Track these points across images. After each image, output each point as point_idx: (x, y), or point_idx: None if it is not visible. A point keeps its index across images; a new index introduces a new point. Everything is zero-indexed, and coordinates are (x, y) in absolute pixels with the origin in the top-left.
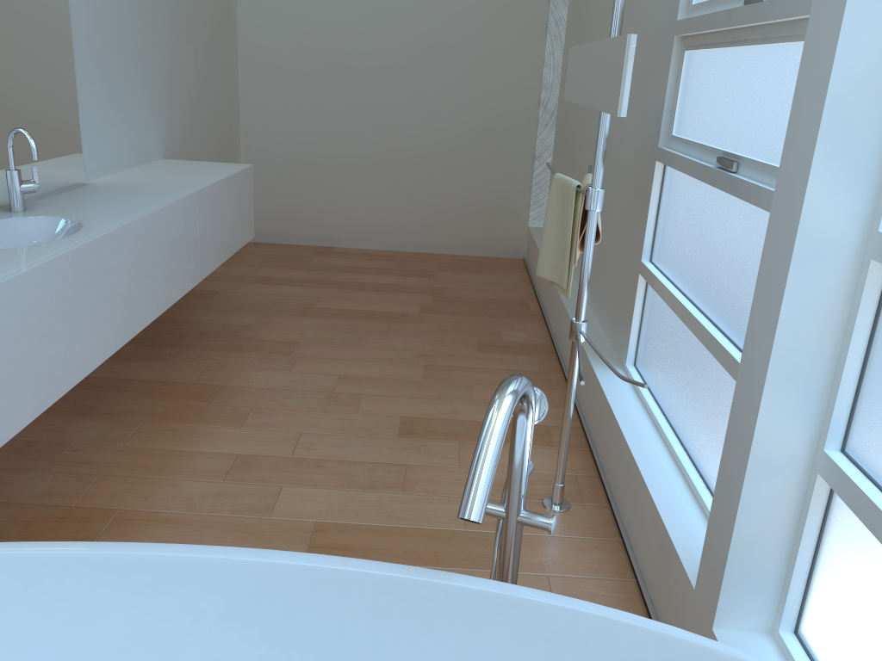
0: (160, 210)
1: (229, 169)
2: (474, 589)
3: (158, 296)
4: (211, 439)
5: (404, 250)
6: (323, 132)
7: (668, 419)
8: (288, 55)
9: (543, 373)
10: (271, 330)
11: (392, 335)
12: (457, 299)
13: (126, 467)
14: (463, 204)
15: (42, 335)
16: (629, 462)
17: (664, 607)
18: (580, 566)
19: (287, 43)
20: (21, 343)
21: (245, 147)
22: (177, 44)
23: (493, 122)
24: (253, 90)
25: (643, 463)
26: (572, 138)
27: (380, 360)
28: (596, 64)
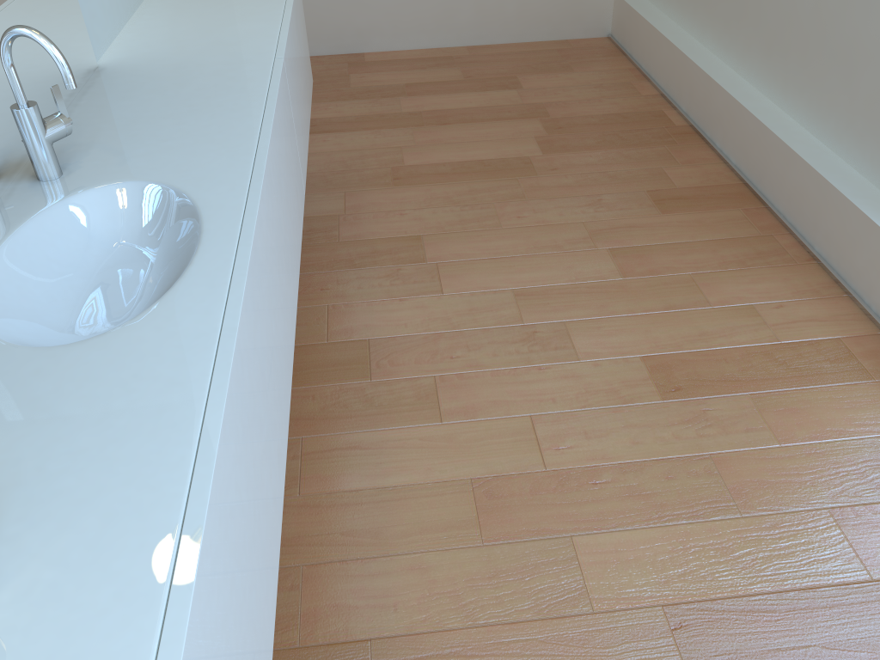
0: (274, 121)
1: None
2: None
3: (293, 260)
4: (415, 455)
5: (456, 45)
6: None
7: None
8: None
9: (765, 238)
10: (373, 218)
11: (533, 201)
12: (573, 120)
13: (329, 542)
14: None
15: (254, 492)
16: None
17: None
18: None
19: None
20: (245, 548)
21: None
22: None
23: None
24: None
25: None
26: None
27: (547, 251)
28: None
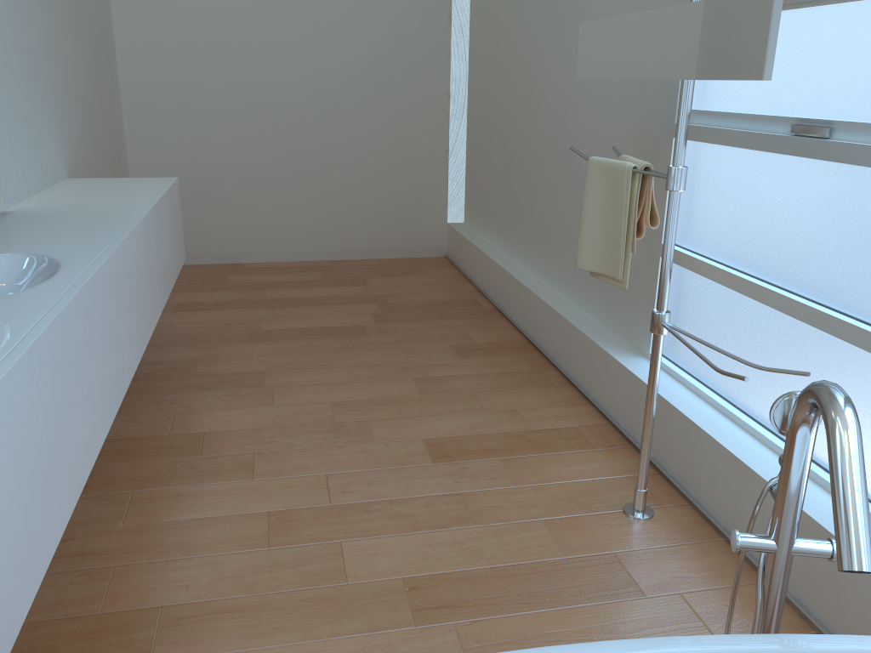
0: (130, 235)
1: (159, 184)
2: (837, 652)
3: (137, 338)
4: (226, 499)
5: (321, 259)
6: (222, 140)
7: (735, 404)
8: (175, 56)
9: (536, 371)
10: (226, 361)
11: (361, 350)
12: (405, 304)
13: (141, 551)
14: (380, 205)
15: (67, 405)
16: (718, 455)
17: (830, 607)
18: (704, 576)
19: (173, 43)
20: (53, 421)
21: (134, 161)
22: (67, 45)
23: (404, 118)
24: (138, 97)
25: (742, 454)
26: (502, 128)
27: (364, 379)
28: (674, 31)
